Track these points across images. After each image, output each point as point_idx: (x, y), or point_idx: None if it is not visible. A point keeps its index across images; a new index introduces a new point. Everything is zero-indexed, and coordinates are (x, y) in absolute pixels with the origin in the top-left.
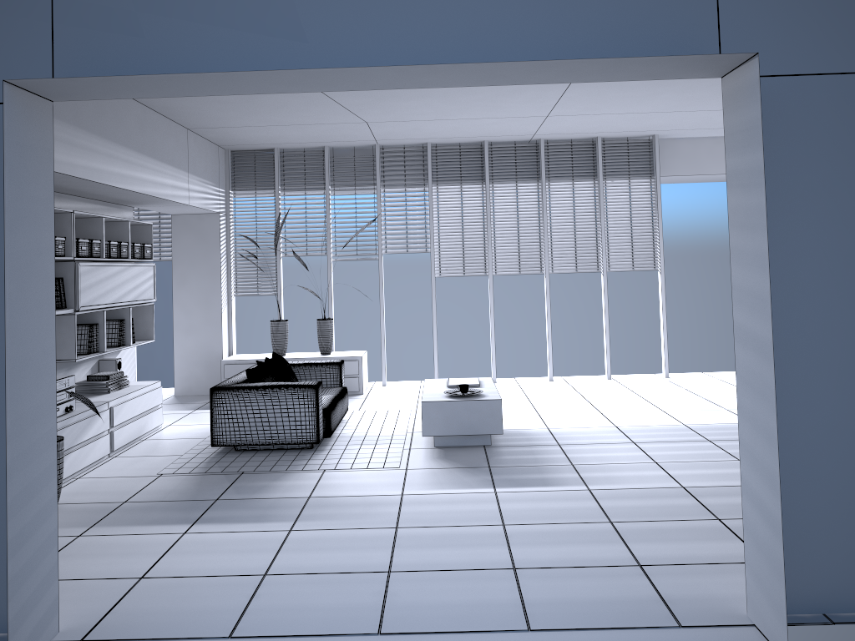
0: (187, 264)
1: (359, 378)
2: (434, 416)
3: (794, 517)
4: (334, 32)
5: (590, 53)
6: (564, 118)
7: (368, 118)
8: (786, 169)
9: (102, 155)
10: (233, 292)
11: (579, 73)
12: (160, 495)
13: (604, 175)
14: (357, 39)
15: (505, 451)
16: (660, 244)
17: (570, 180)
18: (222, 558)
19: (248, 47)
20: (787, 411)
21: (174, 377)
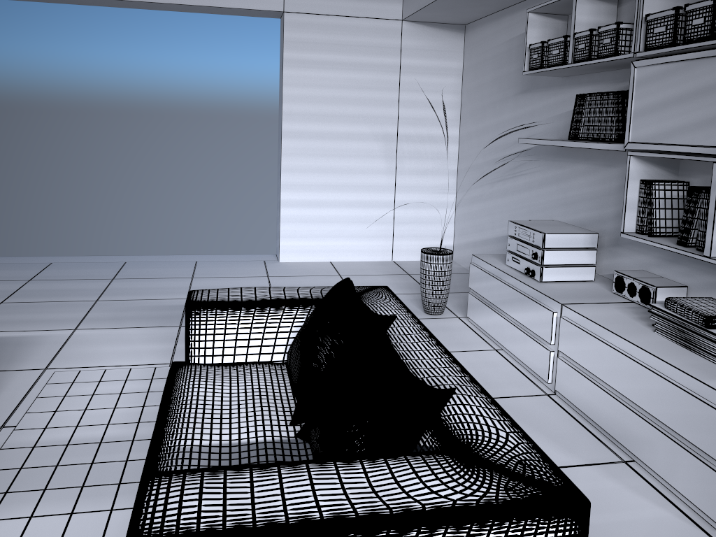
0: None
1: None
2: None
3: None
4: None
5: None
6: None
7: None
8: None
9: None
10: None
11: None
12: None
13: None
14: None
15: None
16: None
17: None
18: (227, 284)
19: None
20: None
21: None
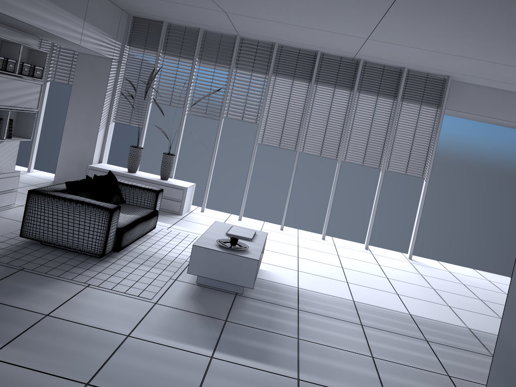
0: (82, 90)
1: (181, 203)
2: (200, 259)
3: None
4: None
5: None
6: (381, 44)
7: (226, 8)
8: None
9: None
10: (112, 119)
11: None
12: None
13: (403, 98)
14: None
15: (250, 305)
16: (431, 160)
17: (375, 95)
18: None
19: None
20: None
21: (56, 169)
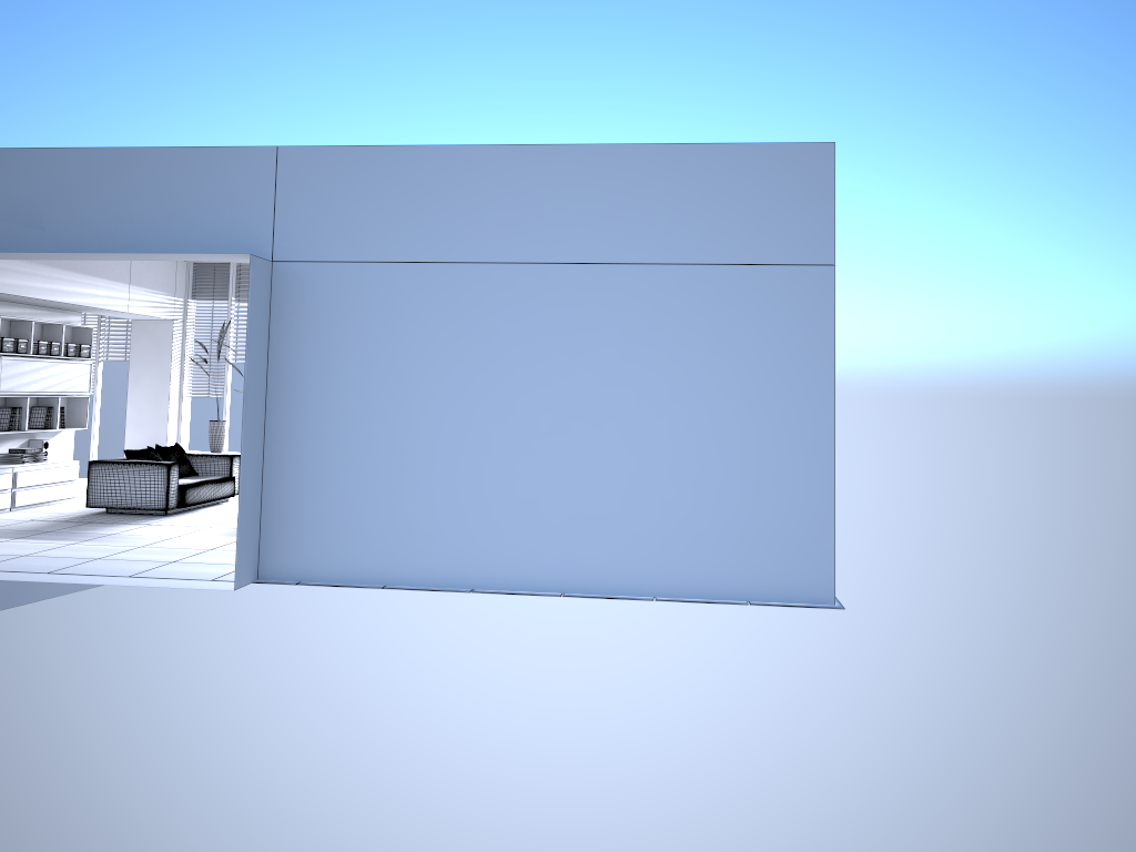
0: (142, 365)
1: None
2: None
3: (289, 524)
4: (60, 225)
5: (200, 244)
6: None
7: None
8: (304, 317)
9: (20, 274)
10: (186, 393)
11: (178, 258)
12: (16, 528)
13: None
14: (72, 230)
15: None
16: None
17: None
18: (10, 550)
19: (12, 232)
20: (291, 461)
21: None
